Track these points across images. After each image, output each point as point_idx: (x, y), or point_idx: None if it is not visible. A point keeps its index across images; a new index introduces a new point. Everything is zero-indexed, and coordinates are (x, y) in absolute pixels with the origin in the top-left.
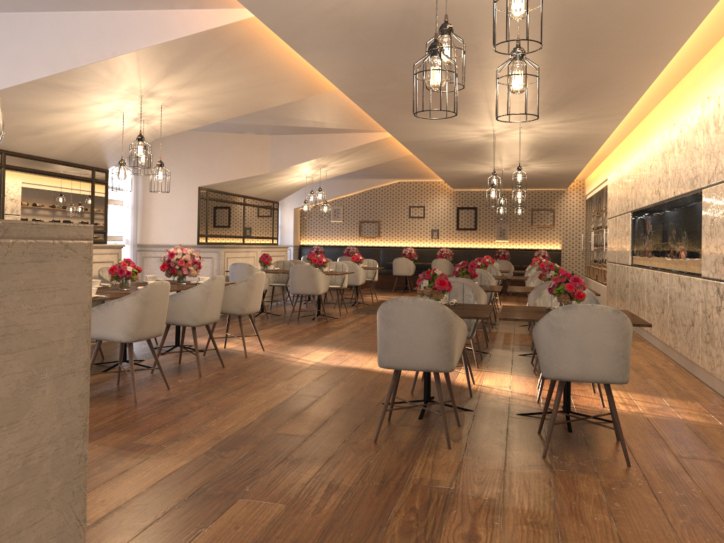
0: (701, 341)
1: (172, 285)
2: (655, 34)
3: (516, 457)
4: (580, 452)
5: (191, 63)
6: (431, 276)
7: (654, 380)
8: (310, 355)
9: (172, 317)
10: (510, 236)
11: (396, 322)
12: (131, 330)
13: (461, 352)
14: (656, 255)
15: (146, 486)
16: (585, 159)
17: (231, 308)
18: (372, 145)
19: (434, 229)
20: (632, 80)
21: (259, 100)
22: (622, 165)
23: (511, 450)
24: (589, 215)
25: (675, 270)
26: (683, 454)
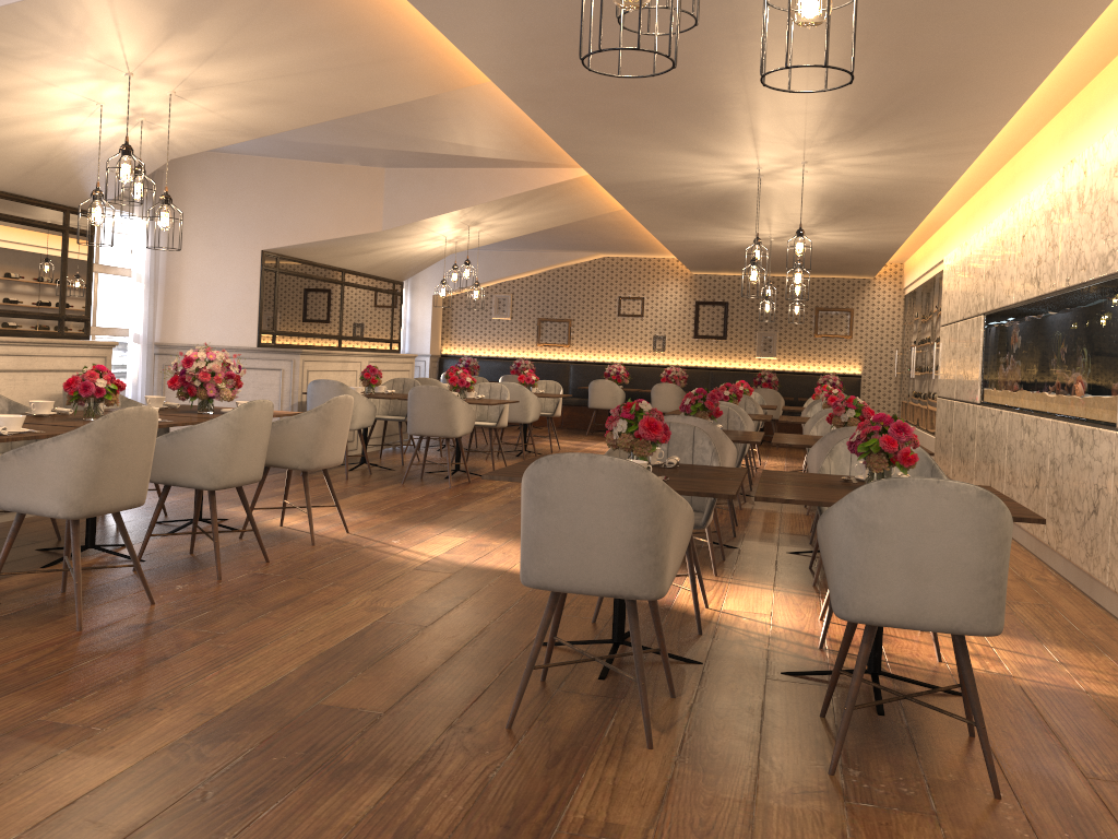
0: (1110, 541)
1: (187, 414)
2: None
3: (778, 770)
4: (902, 761)
5: (213, 14)
6: (633, 413)
7: (1025, 607)
8: (427, 543)
9: (173, 473)
10: (780, 351)
11: (556, 500)
12: (76, 496)
13: (681, 559)
14: (1028, 388)
15: (20, 828)
16: (909, 225)
17: (289, 458)
18: (556, 189)
19: (658, 335)
20: (1008, 74)
21: (349, 94)
22: (971, 236)
23: (769, 753)
24: (909, 320)
25: (1064, 415)
26: (1099, 772)
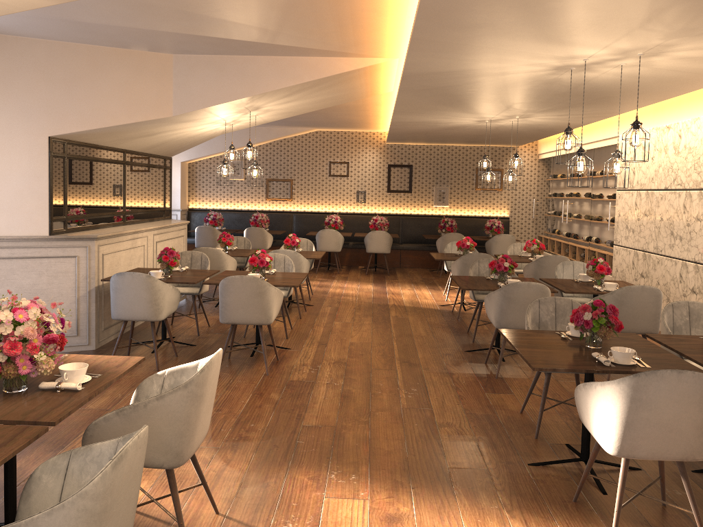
0: None
1: None
2: None
3: None
4: None
5: None
6: None
7: None
8: (328, 526)
9: None
10: (451, 200)
11: None
12: None
13: None
14: None
15: None
16: (620, 111)
17: (150, 454)
18: (341, 78)
19: (360, 191)
20: None
21: None
22: (679, 121)
23: None
24: (549, 178)
25: None
26: None
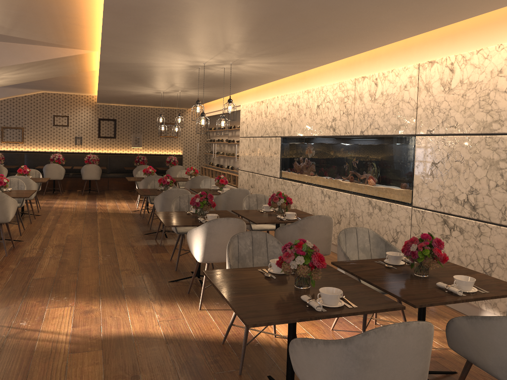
0: None
1: None
2: (485, 0)
3: None
4: None
5: None
6: (305, 250)
7: None
8: (49, 319)
9: None
10: (144, 144)
11: (377, 360)
12: None
13: None
14: (325, 176)
15: None
16: (237, 91)
17: None
18: (59, 60)
19: (78, 136)
20: (384, 38)
21: None
22: (267, 98)
23: None
24: (206, 130)
25: (360, 193)
26: None
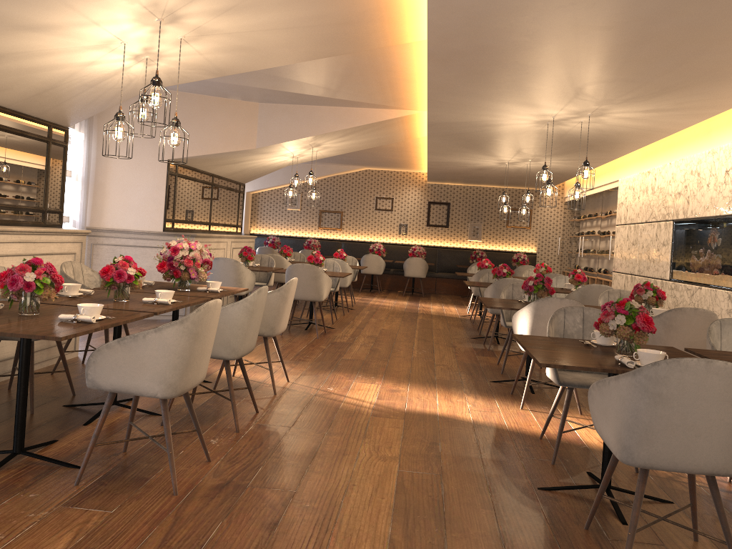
0: None
1: (174, 292)
2: None
3: None
4: None
5: None
6: (628, 309)
7: None
8: (354, 389)
9: None
10: (484, 236)
11: (671, 396)
12: (173, 379)
13: None
14: None
15: None
16: (610, 158)
17: None
18: (383, 124)
19: (402, 224)
20: None
21: (303, 47)
22: (655, 167)
23: None
24: (571, 218)
25: None
26: None
